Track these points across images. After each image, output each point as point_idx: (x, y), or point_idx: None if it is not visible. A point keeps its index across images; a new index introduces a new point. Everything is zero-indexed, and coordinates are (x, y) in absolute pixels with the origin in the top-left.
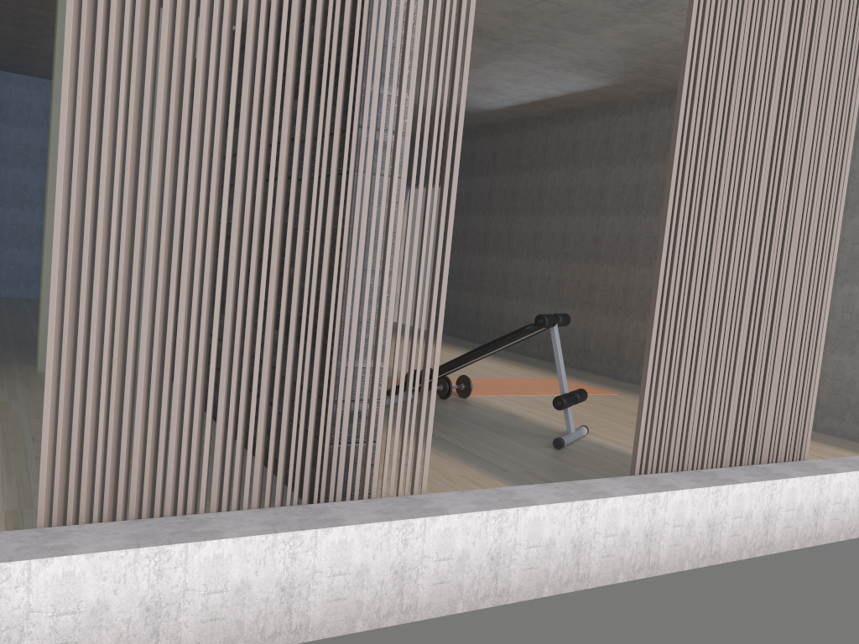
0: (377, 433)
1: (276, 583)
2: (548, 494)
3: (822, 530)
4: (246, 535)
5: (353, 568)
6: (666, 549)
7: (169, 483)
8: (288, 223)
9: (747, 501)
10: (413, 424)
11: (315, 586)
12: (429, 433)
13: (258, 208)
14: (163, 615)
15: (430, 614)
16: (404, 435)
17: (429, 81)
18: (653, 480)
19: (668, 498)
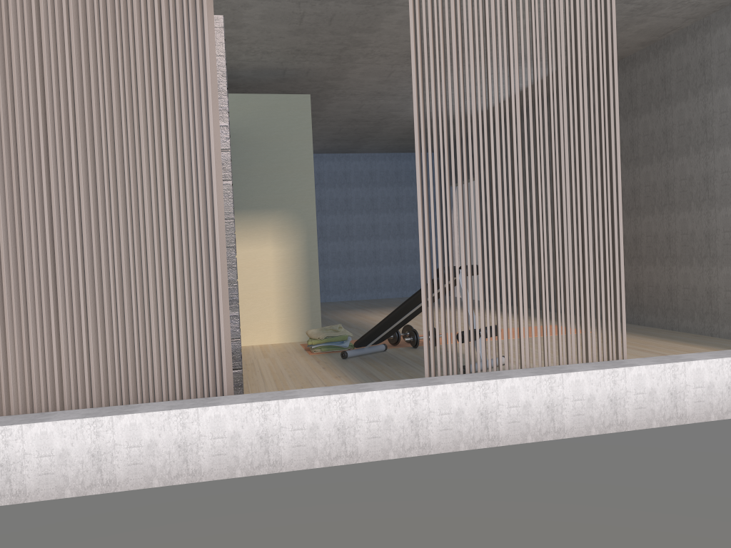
0: (181, 354)
1: (87, 451)
2: (319, 392)
3: (625, 418)
4: (62, 420)
5: (144, 442)
6: (436, 433)
7: (34, 392)
8: (91, 222)
9: (521, 392)
10: (208, 347)
11: (117, 454)
12: (223, 352)
13: (69, 215)
14: (12, 469)
15: (213, 477)
16: (202, 355)
17: (182, 114)
18: (430, 379)
19: (429, 391)
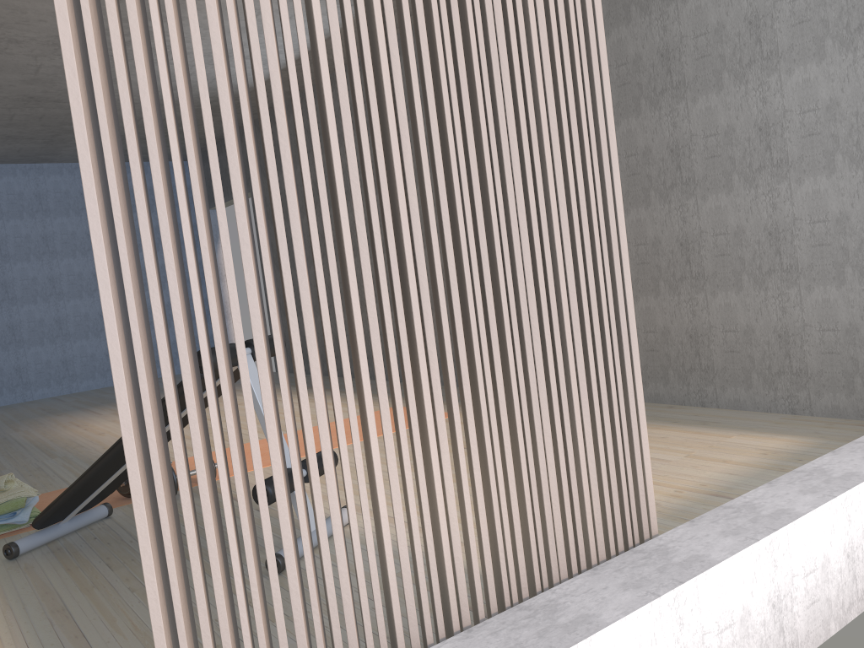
0: None
1: None
2: None
3: None
4: None
5: None
6: None
7: None
8: None
9: None
10: None
11: None
12: None
13: None
14: None
15: None
16: None
17: None
18: None
19: None
